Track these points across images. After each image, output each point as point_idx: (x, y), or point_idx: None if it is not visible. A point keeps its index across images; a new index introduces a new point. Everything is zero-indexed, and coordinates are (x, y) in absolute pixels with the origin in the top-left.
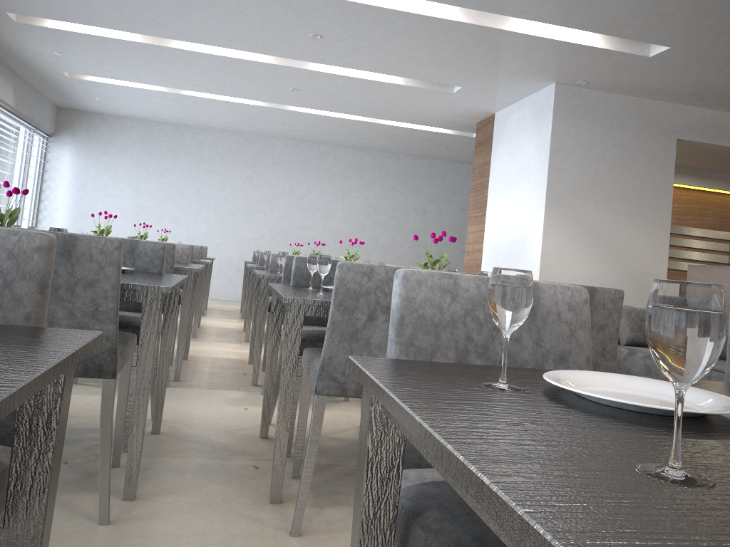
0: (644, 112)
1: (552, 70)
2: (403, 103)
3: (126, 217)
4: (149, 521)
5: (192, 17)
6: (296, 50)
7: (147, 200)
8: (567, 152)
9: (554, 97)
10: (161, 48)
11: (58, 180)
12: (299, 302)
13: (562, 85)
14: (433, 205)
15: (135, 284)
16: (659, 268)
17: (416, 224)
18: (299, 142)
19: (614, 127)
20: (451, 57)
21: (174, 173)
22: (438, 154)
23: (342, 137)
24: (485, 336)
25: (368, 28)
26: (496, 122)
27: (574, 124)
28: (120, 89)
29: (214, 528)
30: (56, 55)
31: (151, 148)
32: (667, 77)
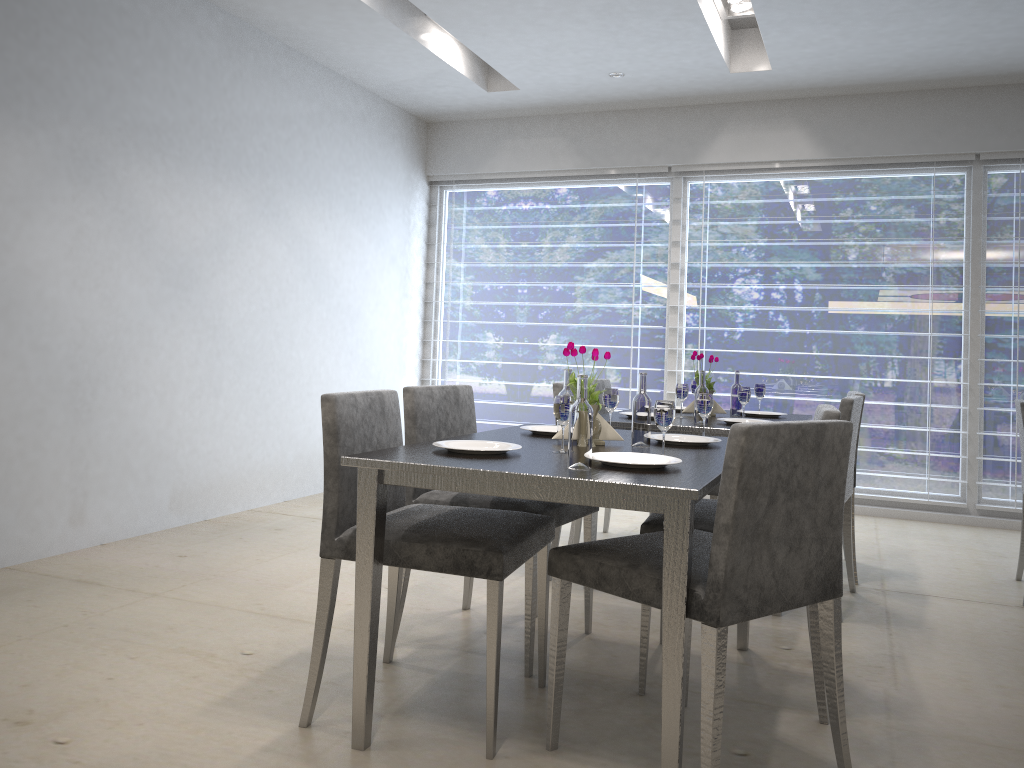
0: None
1: None
2: None
3: None
4: None
5: None
6: None
7: None
8: None
9: None
10: None
11: None
12: None
13: None
14: None
15: None
16: None
17: None
18: None
19: None
20: None
21: None
22: None
23: None
24: None
25: None
26: None
27: None
28: None
29: None
30: None
31: None
32: None
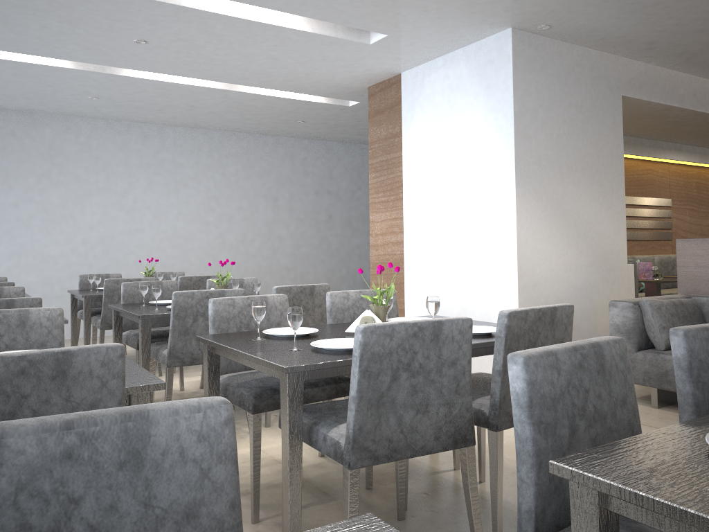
0: (593, 65)
1: (525, 8)
2: (290, 61)
3: None
4: None
5: None
6: None
7: None
8: (530, 114)
9: (512, 46)
10: None
11: None
12: None
13: (518, 30)
14: (285, 190)
15: None
16: (620, 245)
17: (268, 215)
18: (112, 121)
19: (569, 83)
20: None
21: None
22: (289, 130)
23: (176, 113)
24: None
25: None
26: (405, 84)
27: (534, 79)
28: None
29: None
30: None
31: None
32: (646, 19)
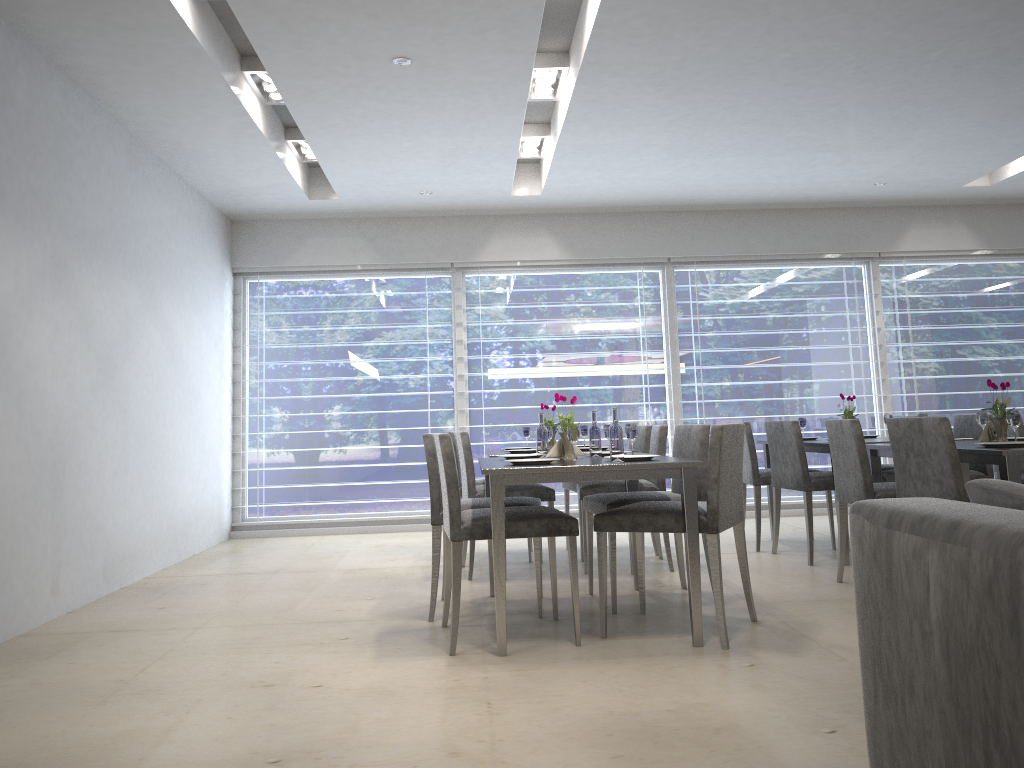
0: None
1: None
2: None
3: None
4: (822, 568)
5: None
6: None
7: None
8: None
9: None
10: None
11: None
12: None
13: None
14: None
15: (822, 443)
16: None
17: None
18: None
19: None
20: None
21: None
22: None
23: None
24: (681, 446)
25: None
26: None
27: None
28: None
29: (828, 574)
30: None
31: None
32: None
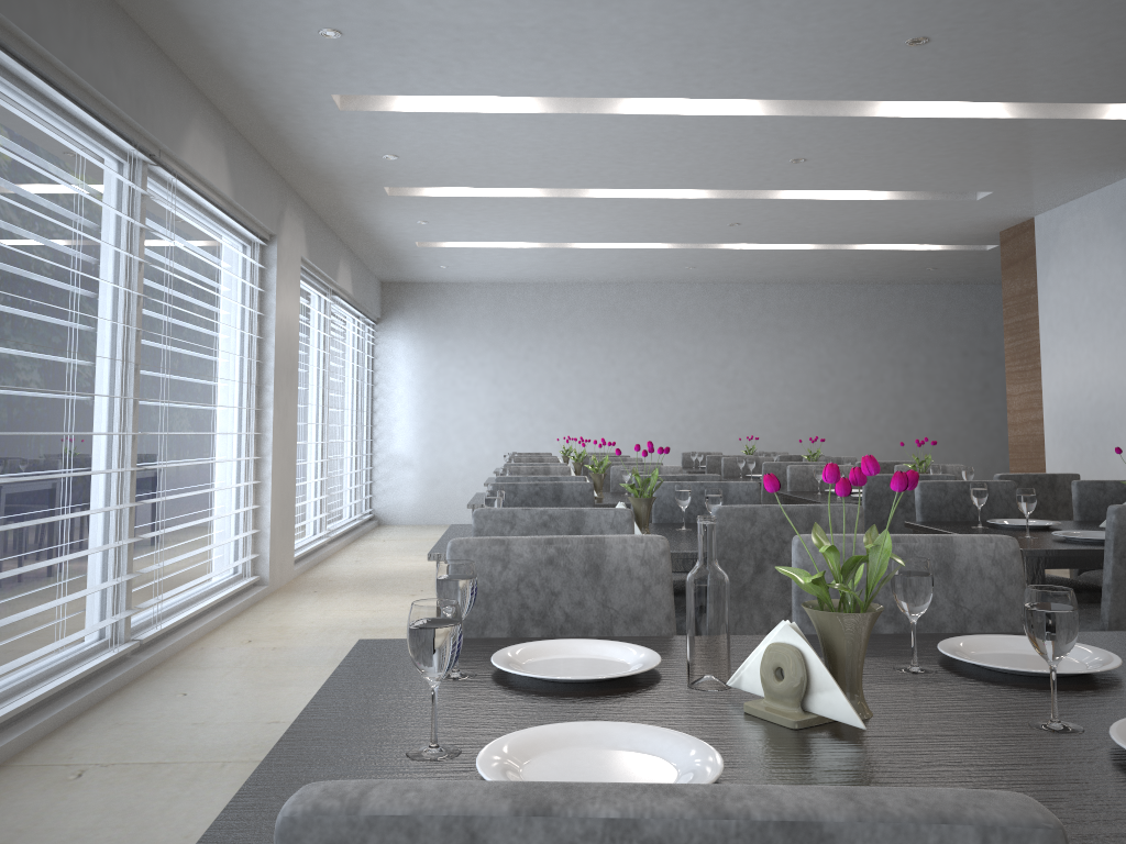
0: None
1: None
2: (891, 221)
3: (485, 421)
4: None
5: (631, 161)
6: (759, 180)
7: (511, 394)
8: None
9: None
10: (568, 200)
11: (392, 381)
12: (1040, 554)
13: None
14: (919, 353)
15: None
16: None
17: (896, 384)
18: (708, 285)
19: None
20: (991, 159)
21: (542, 352)
22: (920, 278)
23: (777, 273)
24: None
25: (879, 142)
26: (1038, 231)
27: None
28: (482, 252)
29: None
30: (418, 225)
31: (507, 321)
32: None
